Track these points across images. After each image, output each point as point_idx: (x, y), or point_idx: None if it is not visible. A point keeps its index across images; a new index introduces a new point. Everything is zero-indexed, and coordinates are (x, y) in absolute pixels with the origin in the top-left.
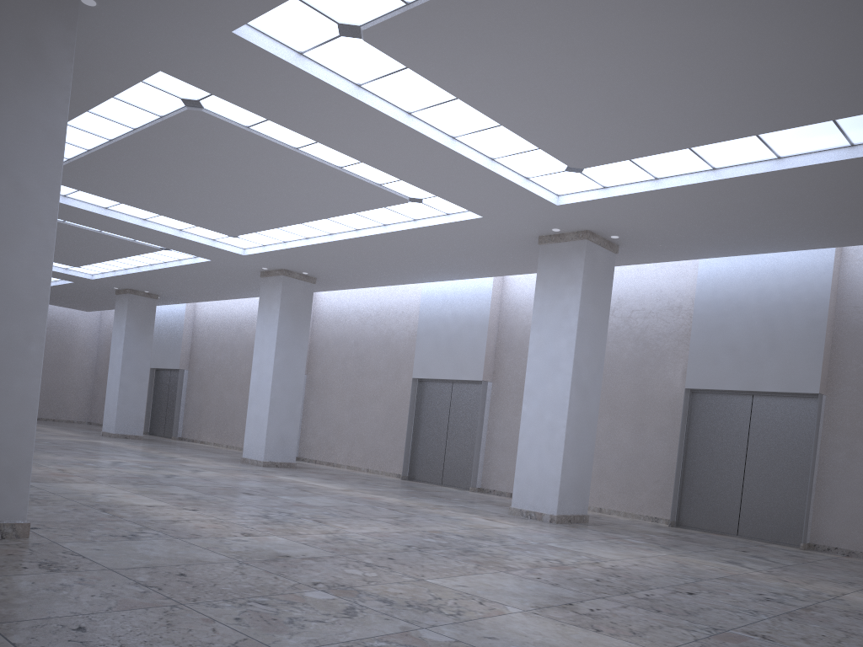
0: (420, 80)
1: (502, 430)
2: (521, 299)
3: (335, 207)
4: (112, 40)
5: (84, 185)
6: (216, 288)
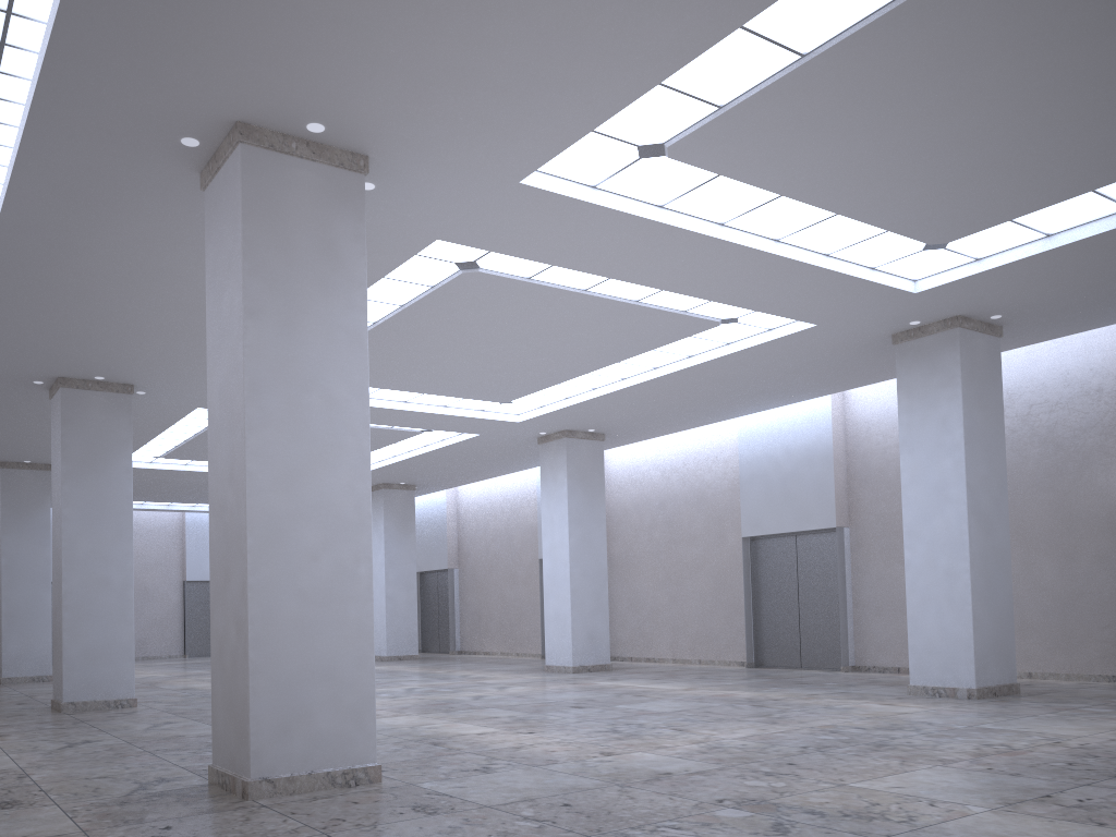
0: (735, 185)
1: (873, 586)
2: (871, 415)
3: (630, 347)
4: (388, 218)
5: None
6: (483, 466)
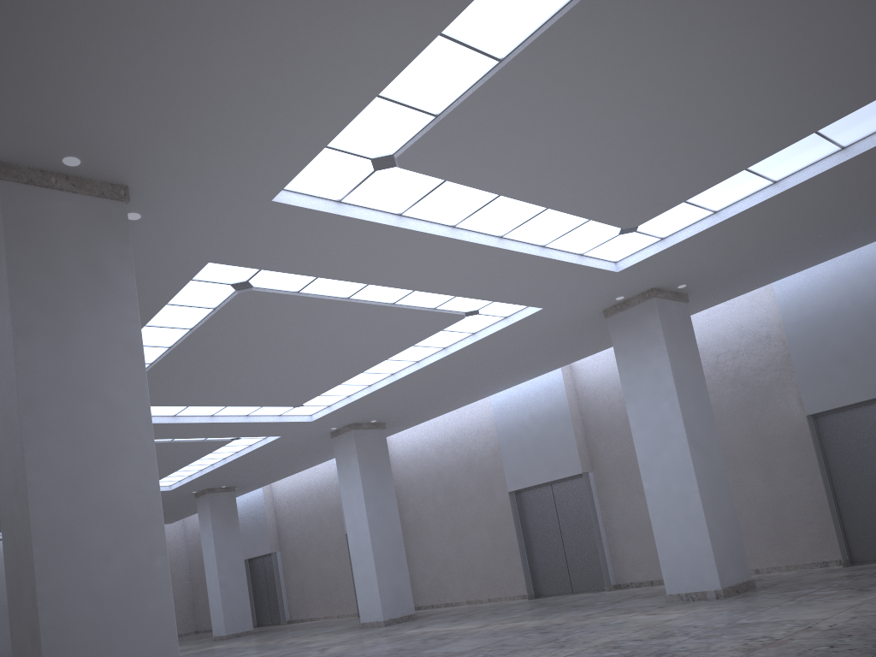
0: (460, 189)
1: (619, 517)
2: (595, 380)
3: (394, 345)
4: (160, 246)
5: (151, 399)
6: (289, 463)
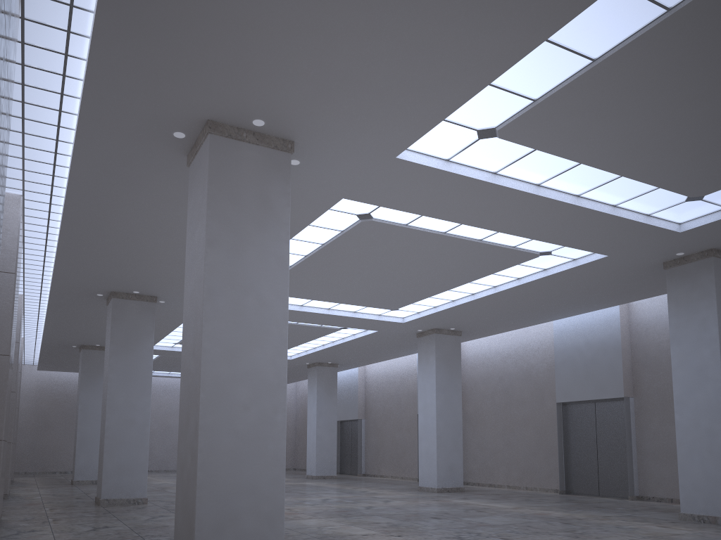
0: (547, 156)
1: (651, 439)
2: (649, 320)
3: (476, 272)
4: (309, 184)
5: None
6: (381, 352)
